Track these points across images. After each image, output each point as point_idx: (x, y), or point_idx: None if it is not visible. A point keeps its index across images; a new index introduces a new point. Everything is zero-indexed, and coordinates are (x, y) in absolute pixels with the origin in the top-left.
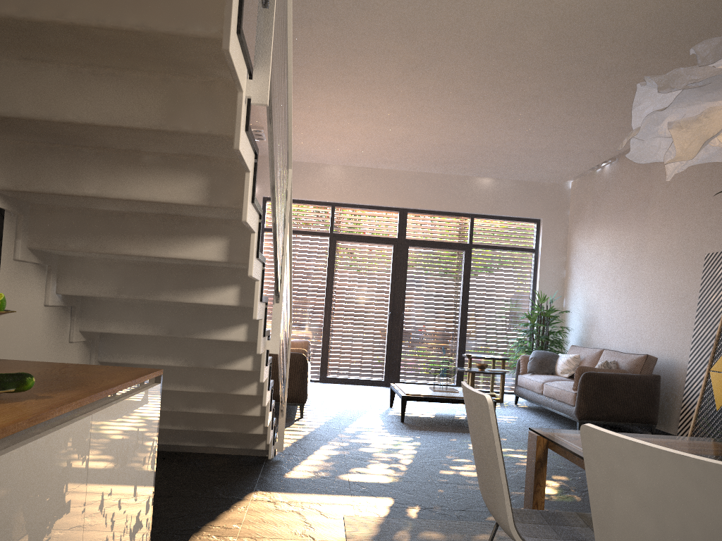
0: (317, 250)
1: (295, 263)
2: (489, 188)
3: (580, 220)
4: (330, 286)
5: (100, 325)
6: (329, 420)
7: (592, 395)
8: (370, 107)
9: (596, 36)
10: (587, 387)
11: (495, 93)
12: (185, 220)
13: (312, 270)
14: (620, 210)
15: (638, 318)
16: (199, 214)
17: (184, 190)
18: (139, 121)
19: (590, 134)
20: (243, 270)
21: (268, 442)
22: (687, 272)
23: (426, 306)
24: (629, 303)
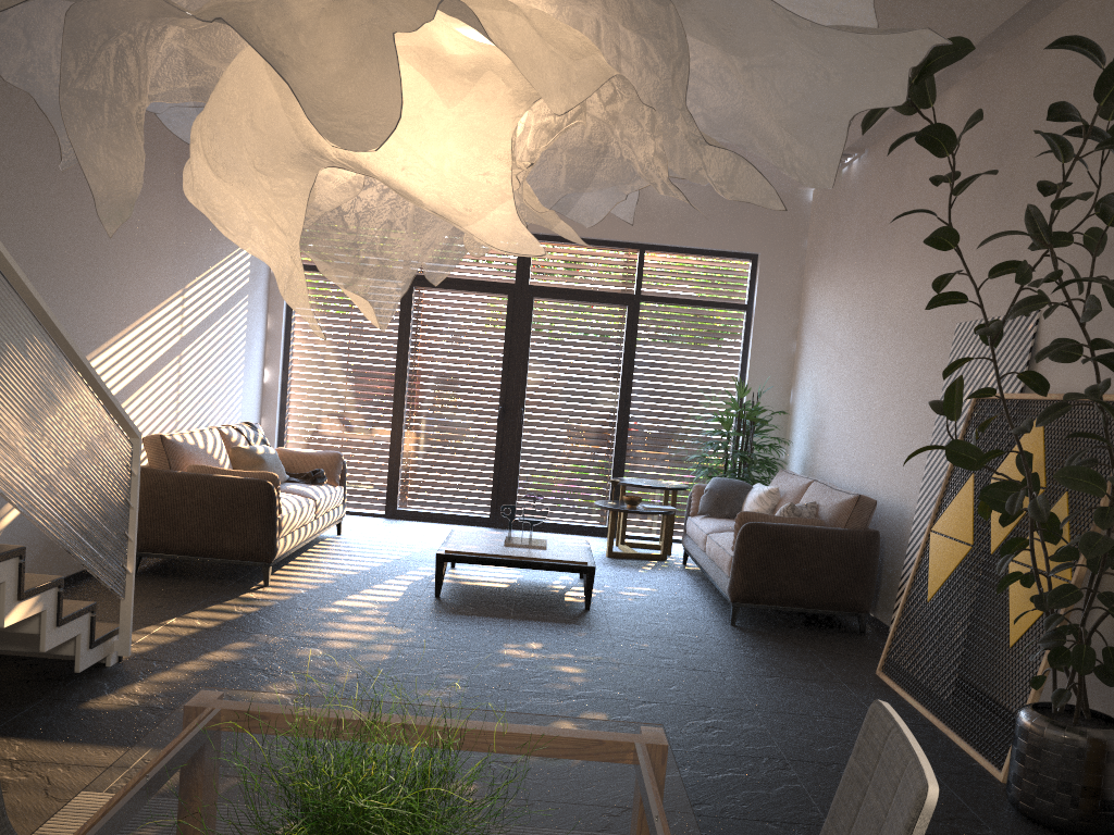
0: None
1: (346, 324)
2: (671, 200)
3: (818, 256)
4: (403, 362)
5: None
6: (309, 592)
7: (756, 562)
8: None
9: None
10: (748, 549)
11: None
12: None
13: (375, 334)
14: (864, 242)
15: (871, 429)
16: None
17: None
18: None
19: None
20: None
21: (44, 648)
22: (933, 355)
23: (563, 397)
24: (862, 404)
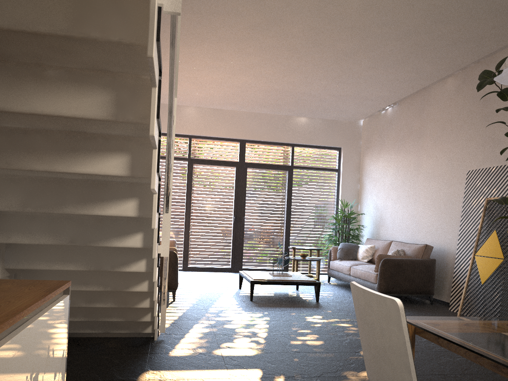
0: (178, 171)
1: (161, 181)
2: (305, 125)
3: (370, 148)
4: (189, 198)
5: (6, 237)
6: (196, 302)
7: (389, 275)
8: (222, 60)
9: (401, 5)
10: (386, 270)
11: (318, 50)
12: (88, 137)
13: (175, 186)
14: (401, 141)
15: (416, 217)
16: (102, 131)
17: (90, 105)
18: (43, 25)
19: (383, 84)
20: (141, 185)
21: (156, 327)
22: (453, 184)
23: (261, 211)
24: (409, 207)
